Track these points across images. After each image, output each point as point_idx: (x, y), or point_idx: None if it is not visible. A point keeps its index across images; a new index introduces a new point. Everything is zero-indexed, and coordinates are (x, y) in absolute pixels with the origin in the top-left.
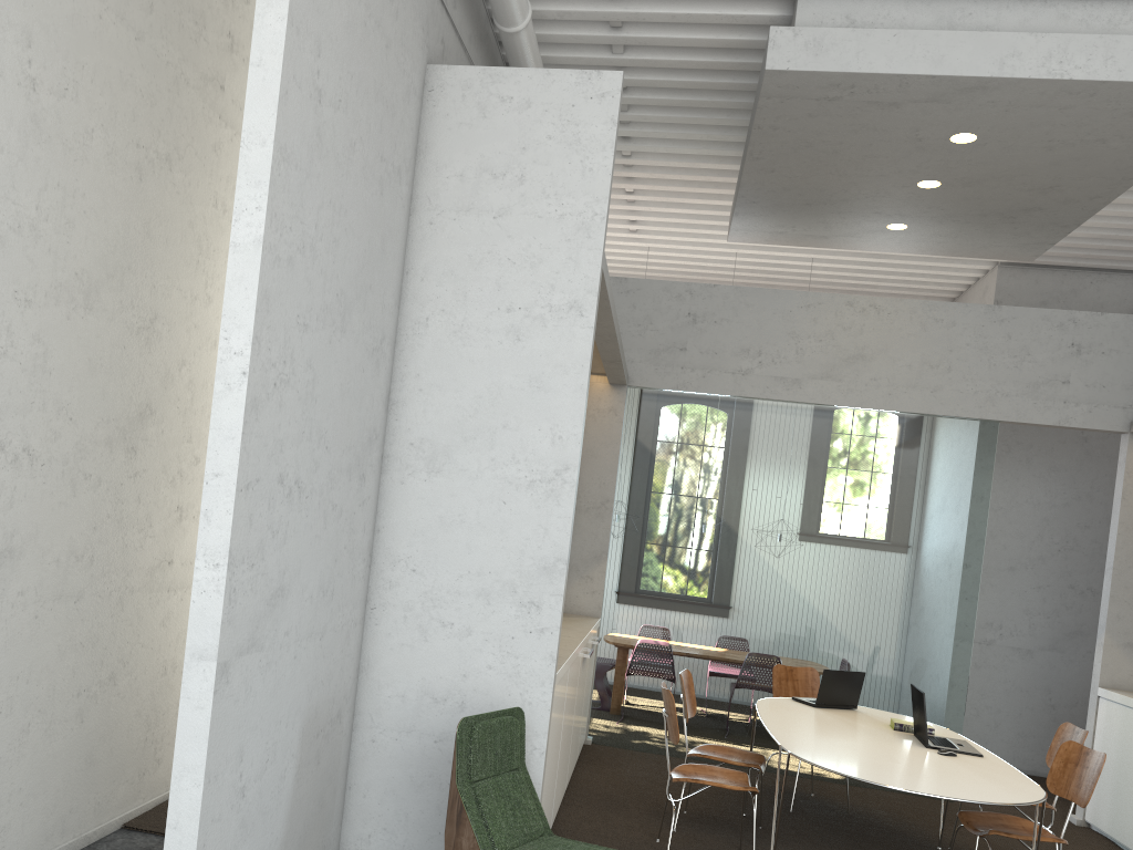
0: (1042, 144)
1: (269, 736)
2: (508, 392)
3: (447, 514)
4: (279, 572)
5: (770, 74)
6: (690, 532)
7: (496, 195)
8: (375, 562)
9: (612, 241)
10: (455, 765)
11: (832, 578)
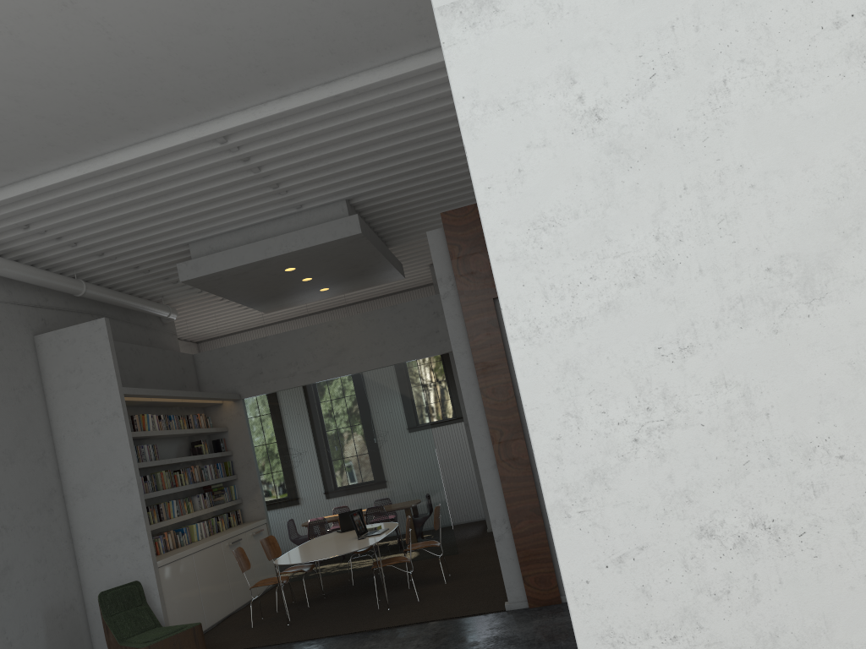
0: (322, 261)
1: (21, 621)
2: (102, 455)
3: (95, 511)
4: (4, 561)
5: (184, 282)
6: (295, 461)
7: (74, 379)
8: (74, 540)
9: (241, 314)
10: (101, 610)
11: (366, 461)
